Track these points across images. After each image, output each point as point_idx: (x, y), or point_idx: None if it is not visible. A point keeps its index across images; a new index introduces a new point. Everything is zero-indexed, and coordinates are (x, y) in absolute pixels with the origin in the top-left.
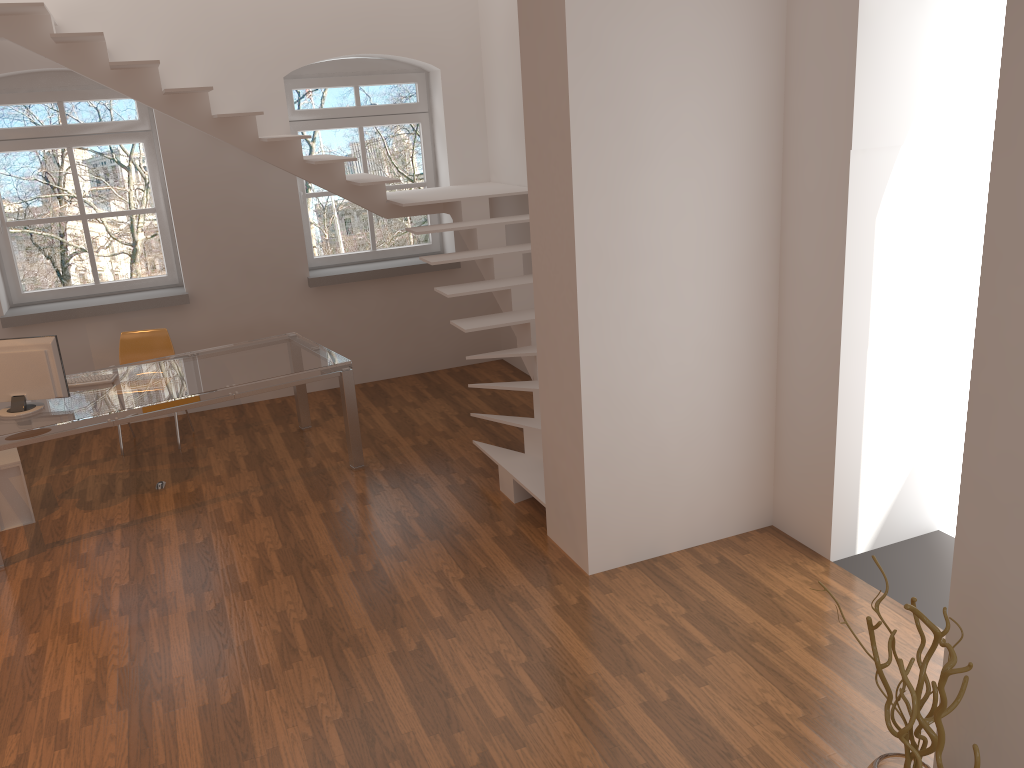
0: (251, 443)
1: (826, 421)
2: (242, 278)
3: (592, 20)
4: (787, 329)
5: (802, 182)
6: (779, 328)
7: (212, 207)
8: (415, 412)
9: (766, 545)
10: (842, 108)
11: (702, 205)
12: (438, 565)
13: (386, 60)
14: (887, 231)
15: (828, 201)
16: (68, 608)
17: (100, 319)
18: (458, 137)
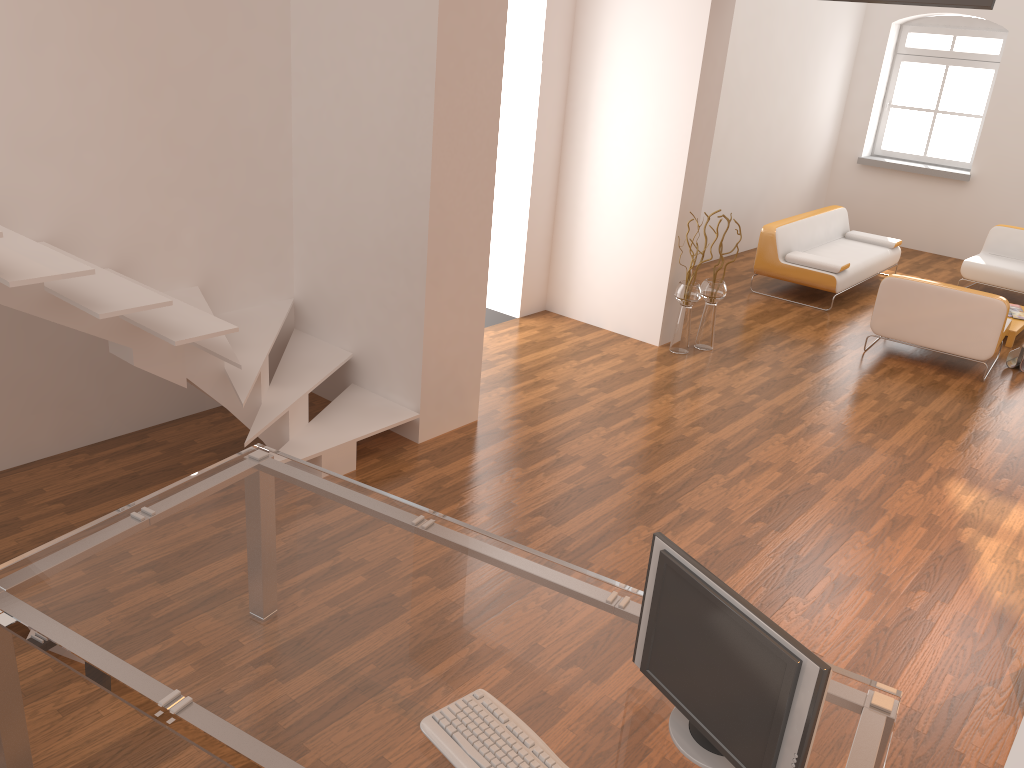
0: None
1: None
2: None
3: None
4: None
5: None
6: None
7: None
8: None
9: None
10: None
11: None
12: (508, 483)
13: None
14: None
15: None
16: None
17: None
18: None
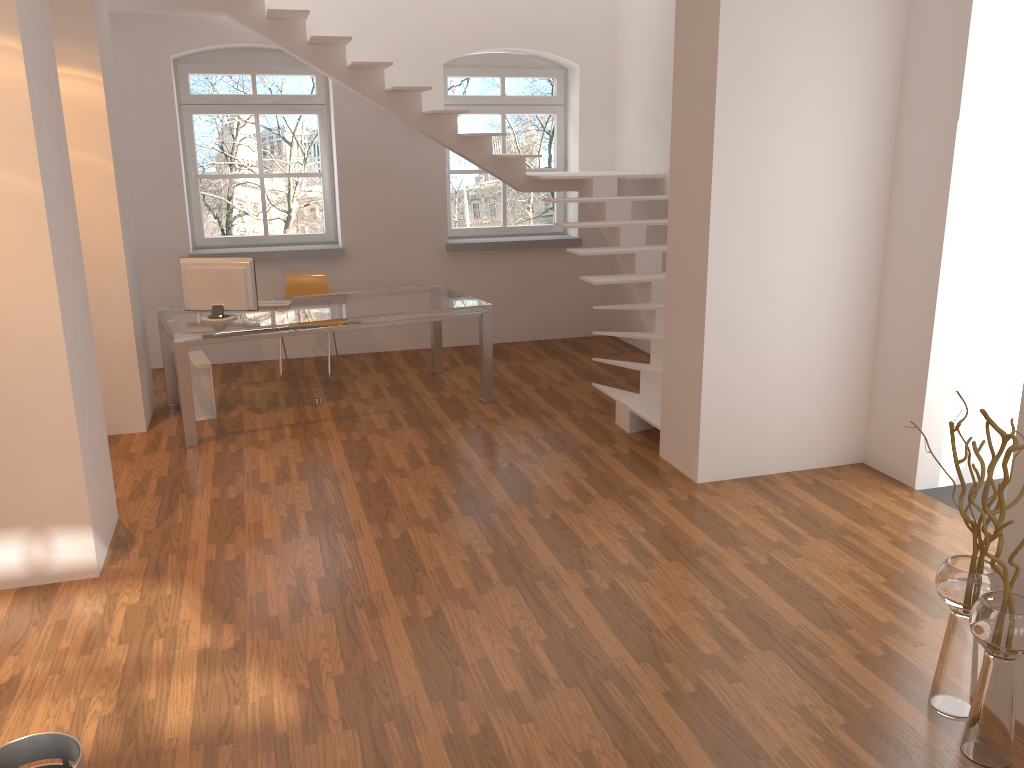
0: (391, 378)
1: (919, 362)
2: (390, 239)
3: (742, 0)
4: (889, 283)
5: (912, 151)
6: (882, 282)
7: (371, 174)
8: (534, 367)
9: (856, 475)
10: (952, 85)
11: (822, 166)
12: (564, 468)
13: (531, 56)
14: (986, 195)
15: (934, 166)
16: (256, 473)
17: (268, 264)
18: (589, 128)
